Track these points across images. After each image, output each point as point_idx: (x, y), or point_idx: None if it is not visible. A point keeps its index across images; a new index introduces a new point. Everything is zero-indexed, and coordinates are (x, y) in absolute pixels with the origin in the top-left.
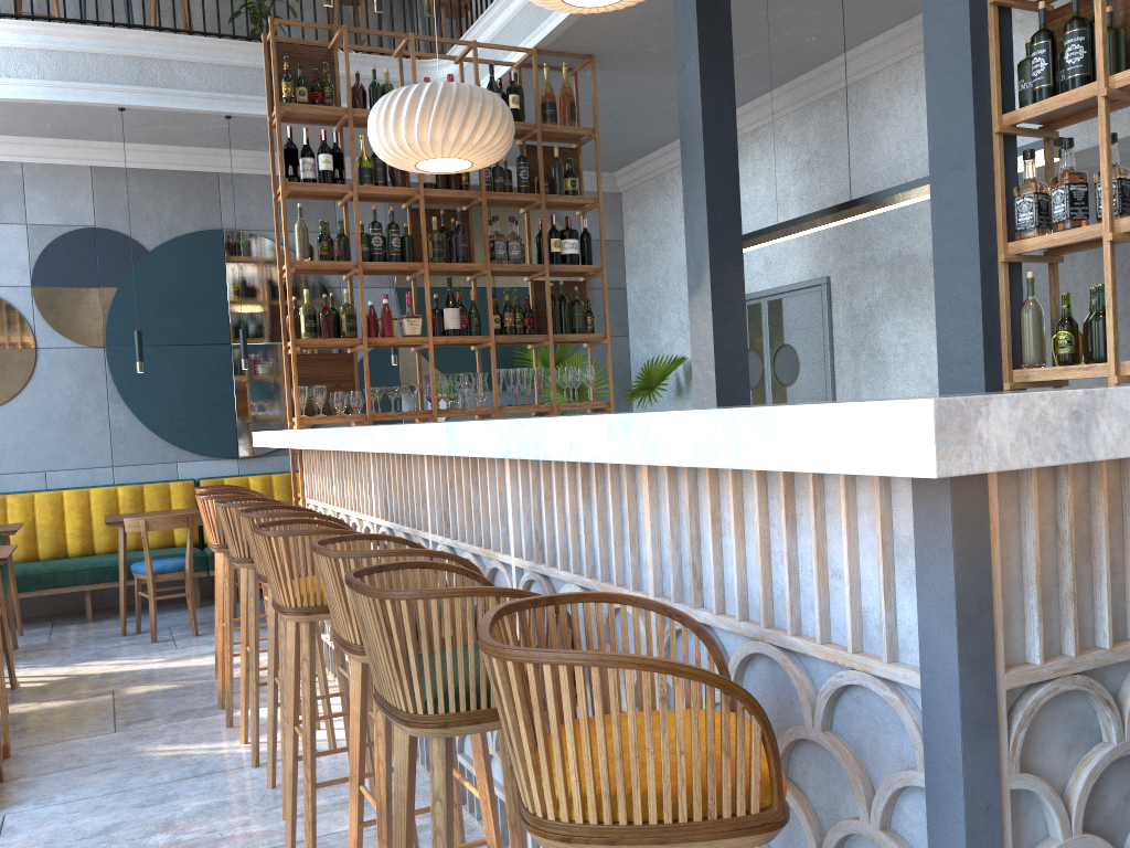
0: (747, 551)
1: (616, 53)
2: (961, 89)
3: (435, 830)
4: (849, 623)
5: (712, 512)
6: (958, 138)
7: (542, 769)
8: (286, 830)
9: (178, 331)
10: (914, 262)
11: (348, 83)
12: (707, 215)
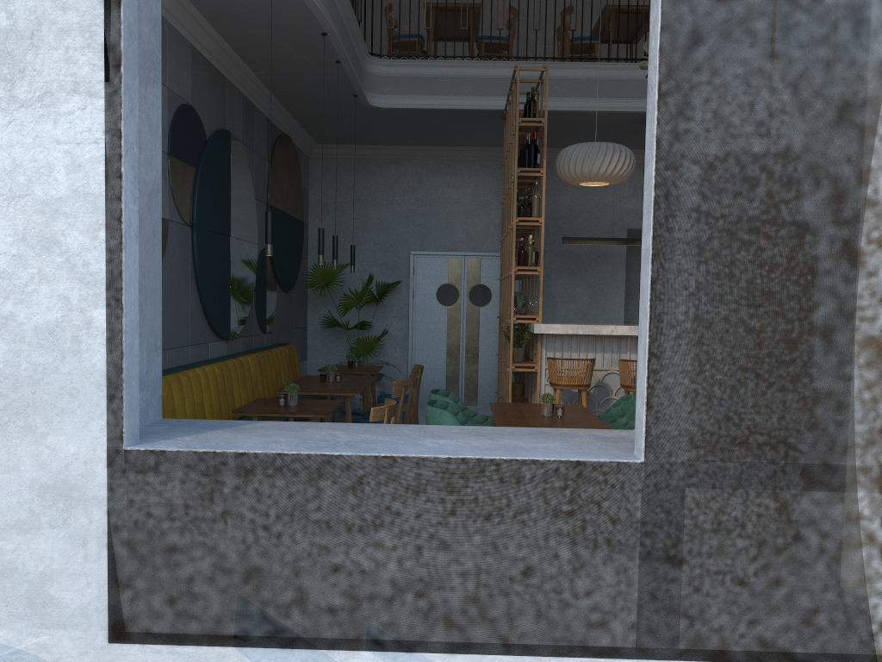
0: None
1: None
2: None
3: None
4: None
5: None
6: None
7: None
8: None
9: (217, 220)
10: (577, 256)
11: (542, 114)
12: None
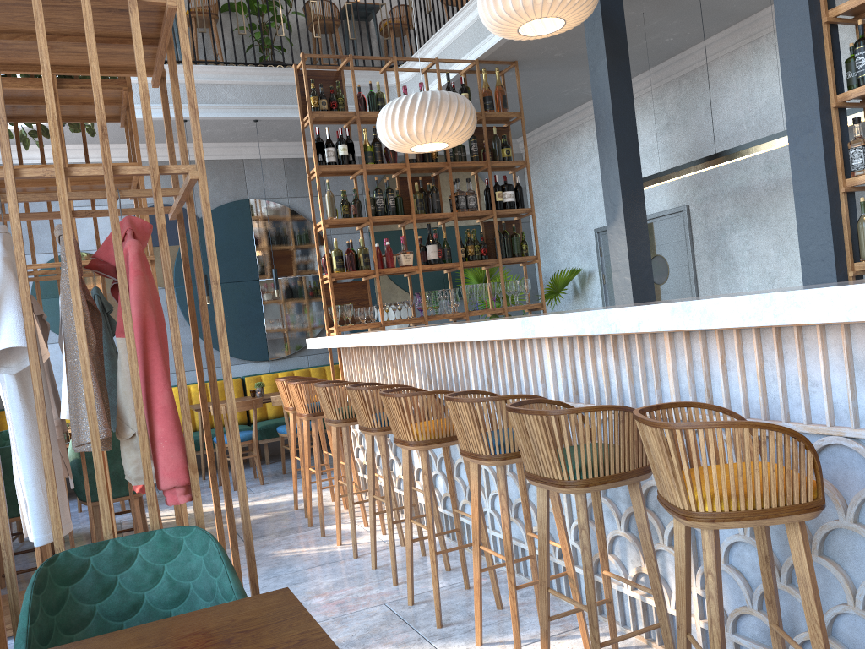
0: (747, 378)
1: (532, 59)
2: (808, 80)
3: (582, 547)
4: (826, 410)
5: (721, 357)
6: (807, 112)
7: (696, 485)
8: (407, 587)
9: (222, 273)
10: (752, 191)
11: (355, 94)
12: (619, 170)
